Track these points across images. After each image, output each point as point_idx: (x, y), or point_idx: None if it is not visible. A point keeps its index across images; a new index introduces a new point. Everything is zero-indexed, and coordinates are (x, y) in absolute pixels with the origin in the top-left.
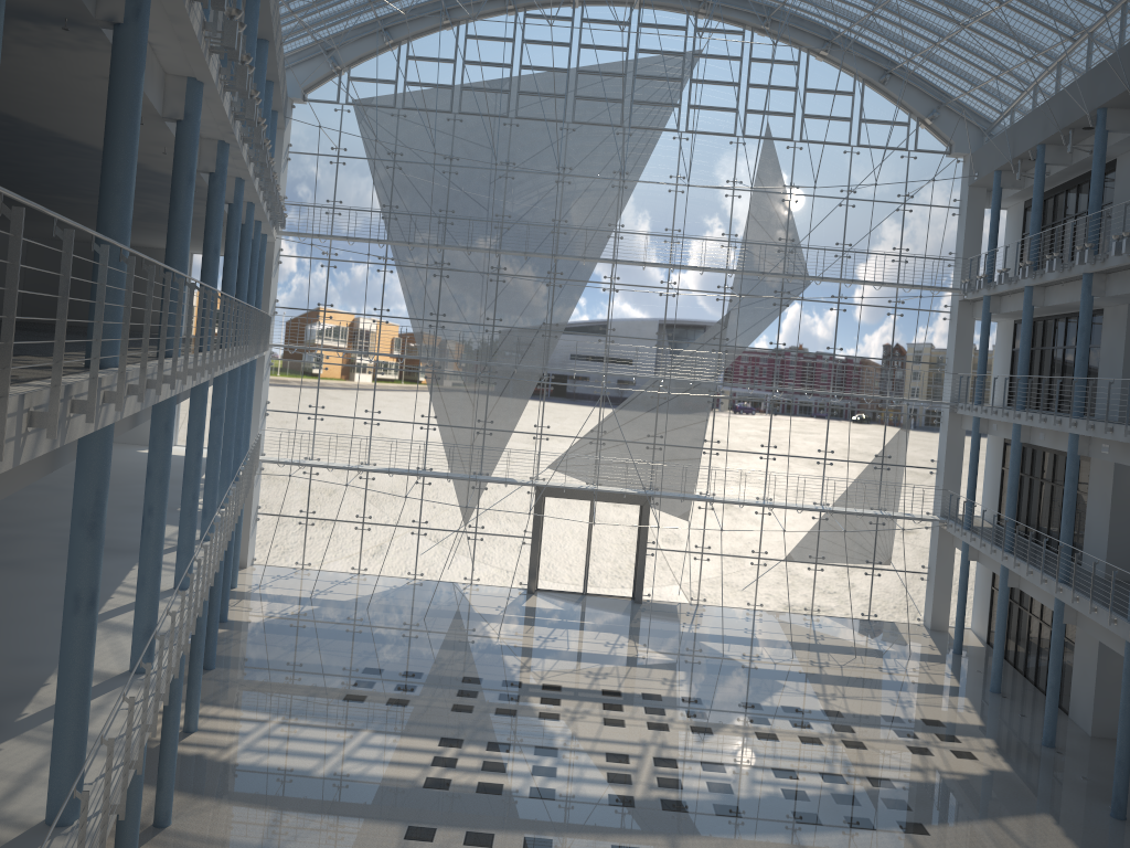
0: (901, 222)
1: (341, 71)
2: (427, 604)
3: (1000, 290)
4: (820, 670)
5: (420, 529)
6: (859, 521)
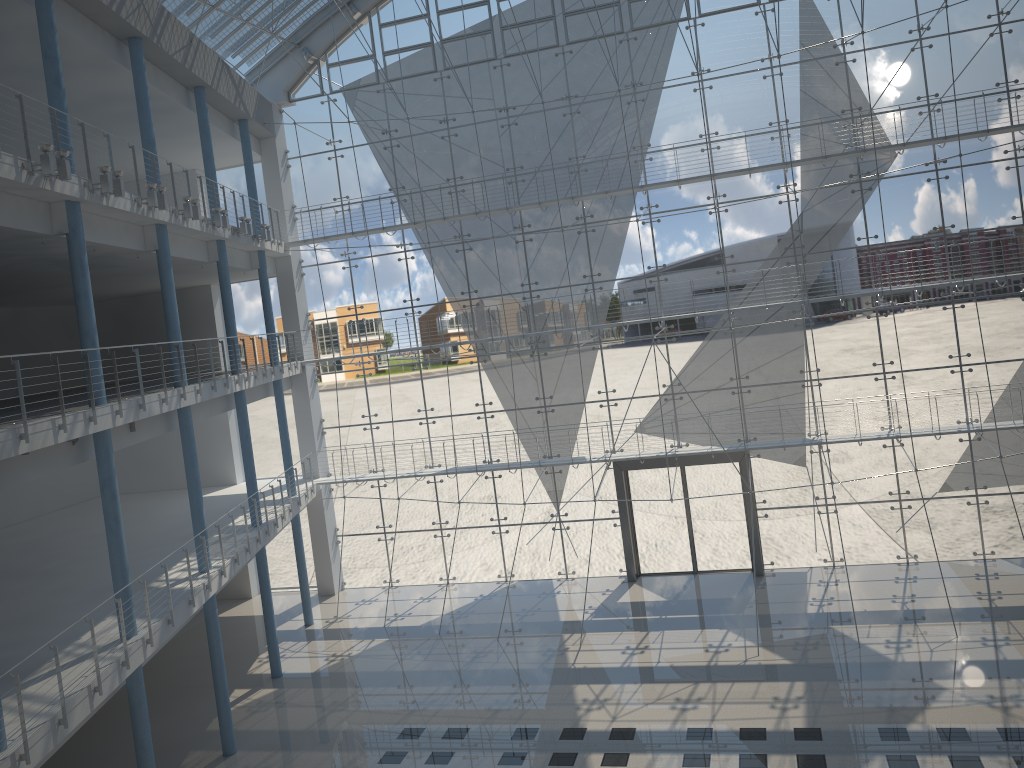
0: (999, 49)
1: (319, 60)
2: (508, 616)
3: None
4: (996, 654)
5: (501, 527)
6: (1023, 435)
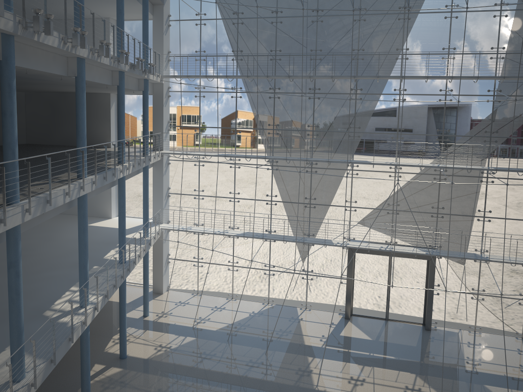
0: None
1: None
2: (271, 334)
3: None
4: None
5: (270, 271)
6: None
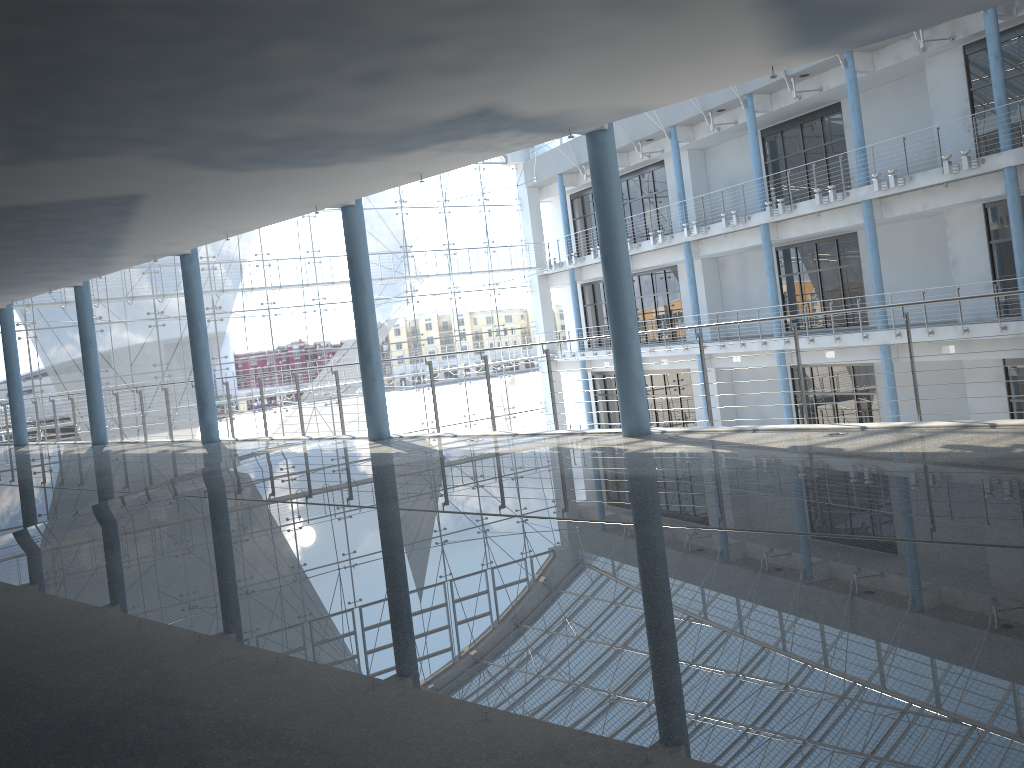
0: (484, 221)
1: None
2: None
3: (590, 263)
4: None
5: None
6: None
